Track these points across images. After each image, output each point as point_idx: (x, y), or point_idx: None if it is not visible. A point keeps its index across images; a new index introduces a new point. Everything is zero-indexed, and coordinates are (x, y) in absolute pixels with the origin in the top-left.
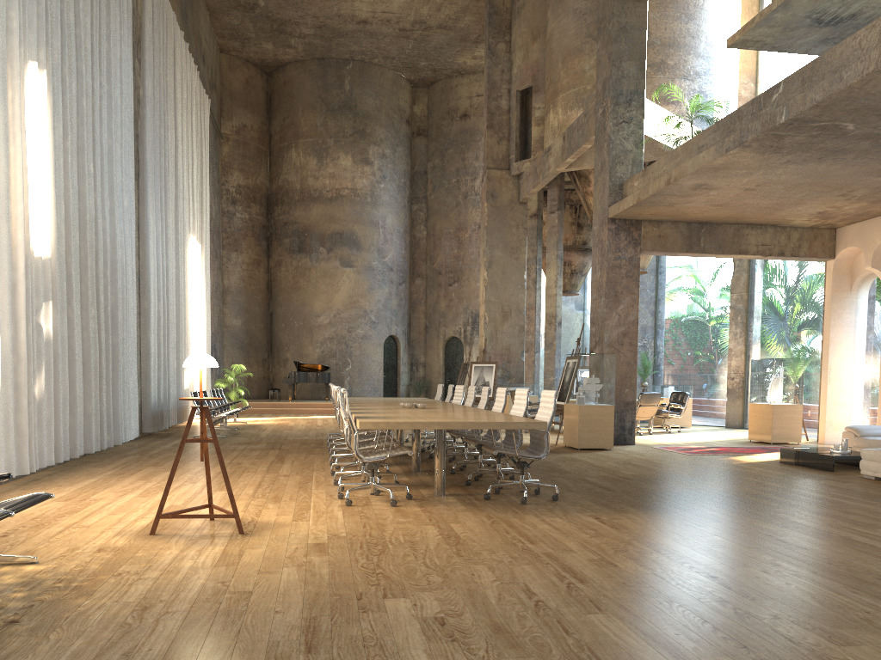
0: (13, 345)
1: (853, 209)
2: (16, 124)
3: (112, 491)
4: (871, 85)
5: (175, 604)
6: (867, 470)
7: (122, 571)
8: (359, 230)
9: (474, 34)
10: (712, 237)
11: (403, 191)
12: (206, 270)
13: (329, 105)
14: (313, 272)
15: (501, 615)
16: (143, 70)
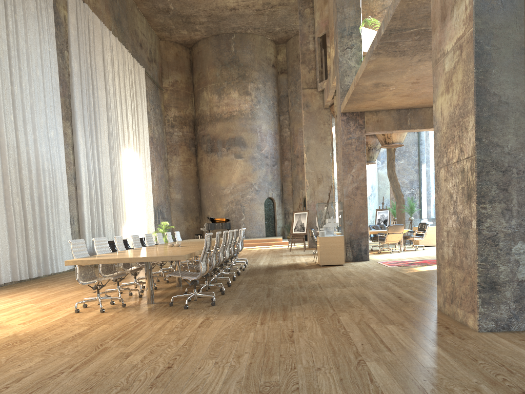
0: None
1: None
2: None
3: None
4: None
5: None
6: None
7: None
8: (244, 135)
9: None
10: (416, 118)
11: (272, 108)
12: (145, 168)
13: (223, 62)
14: (219, 163)
15: None
16: (70, 57)
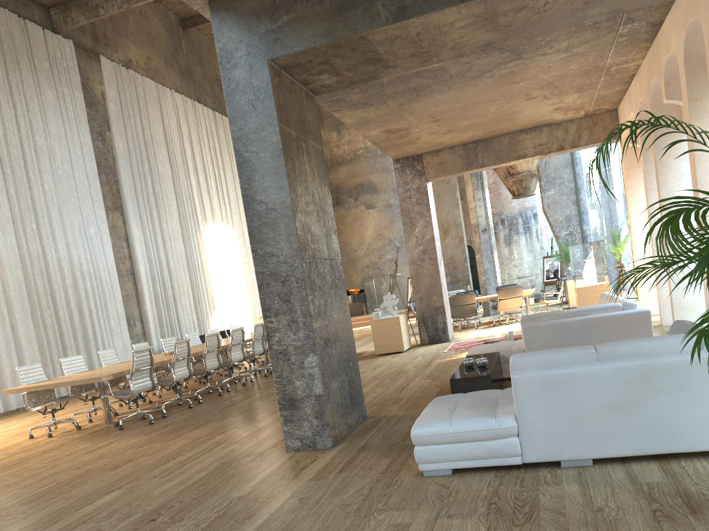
0: None
1: (578, 99)
2: None
3: None
4: None
5: None
6: None
7: None
8: (375, 178)
9: None
10: (489, 151)
11: None
12: (243, 241)
13: None
14: (348, 219)
15: None
16: (112, 138)
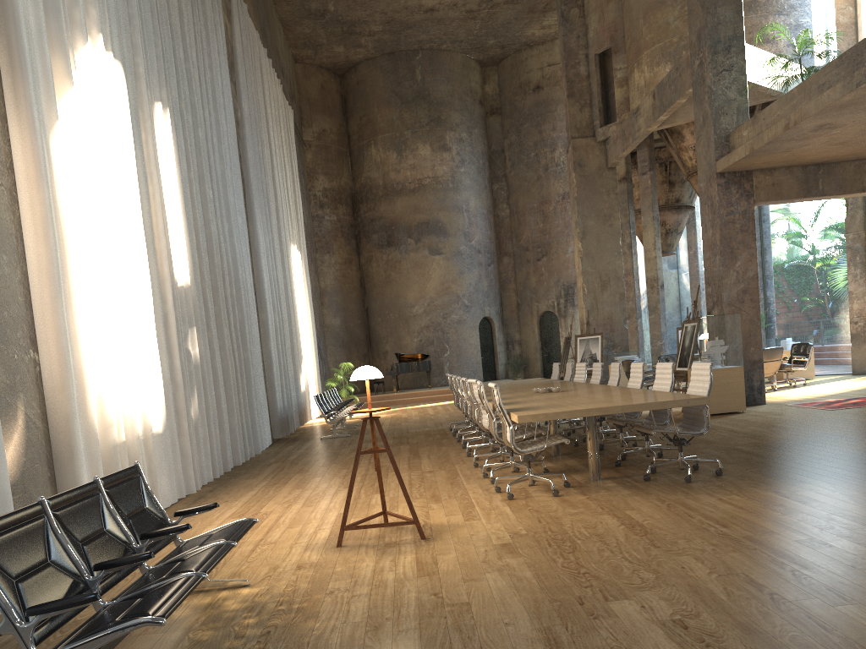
0: (170, 373)
1: None
2: (152, 164)
3: (276, 503)
4: None
5: (402, 622)
6: None
7: (332, 588)
8: (444, 217)
9: (541, 4)
10: (831, 178)
11: (483, 172)
12: (306, 275)
13: (403, 97)
14: (404, 264)
15: (741, 613)
16: (238, 93)
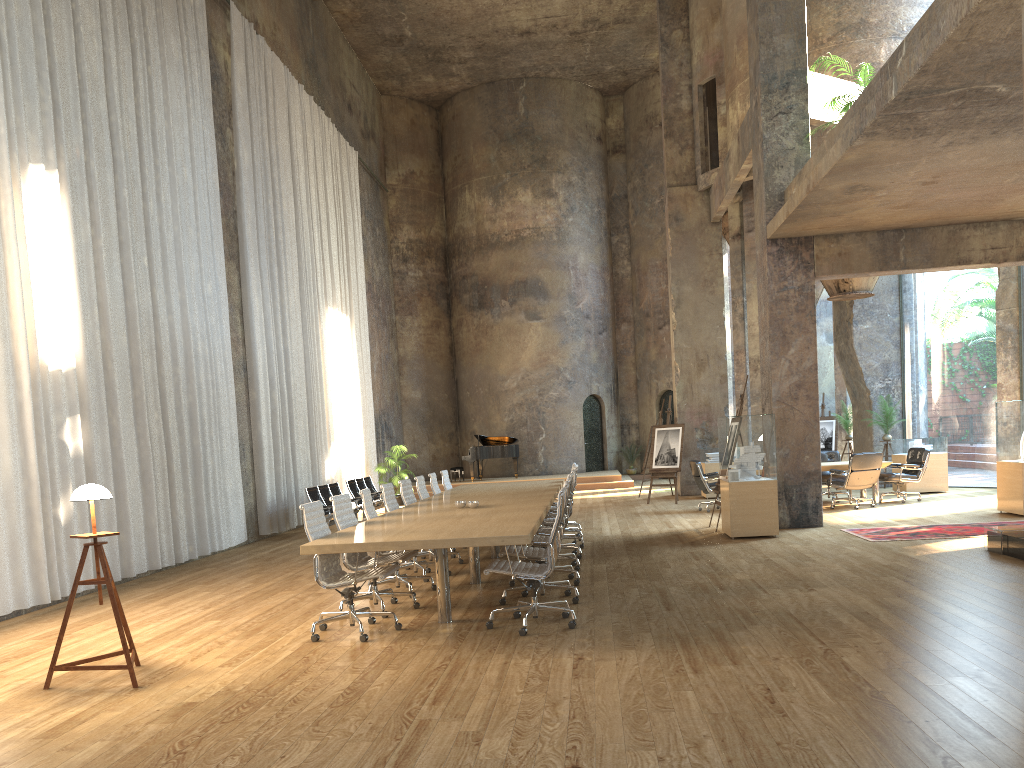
0: (23, 468)
1: None
2: (11, 235)
3: (106, 624)
4: (981, 33)
5: None
6: None
7: None
8: (545, 275)
9: None
10: (916, 247)
11: (598, 222)
12: (360, 342)
13: (503, 134)
14: (496, 330)
15: None
16: (236, 140)
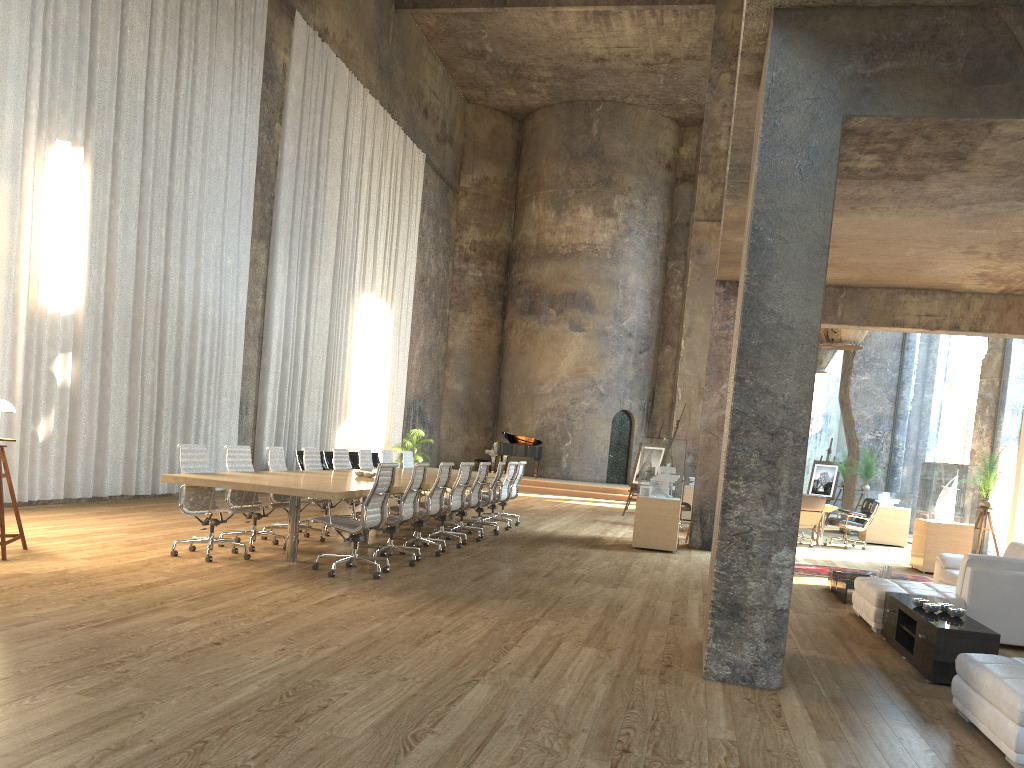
0: (10, 388)
1: (1019, 270)
2: (28, 197)
3: (43, 523)
4: None
5: None
6: (854, 604)
7: None
8: (593, 290)
9: None
10: (855, 304)
11: (655, 246)
12: (398, 330)
13: (573, 152)
14: (540, 336)
15: None
16: (282, 134)
